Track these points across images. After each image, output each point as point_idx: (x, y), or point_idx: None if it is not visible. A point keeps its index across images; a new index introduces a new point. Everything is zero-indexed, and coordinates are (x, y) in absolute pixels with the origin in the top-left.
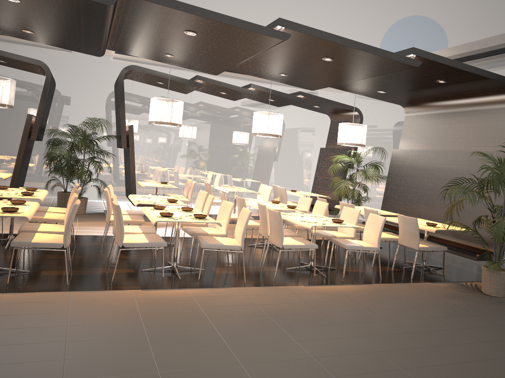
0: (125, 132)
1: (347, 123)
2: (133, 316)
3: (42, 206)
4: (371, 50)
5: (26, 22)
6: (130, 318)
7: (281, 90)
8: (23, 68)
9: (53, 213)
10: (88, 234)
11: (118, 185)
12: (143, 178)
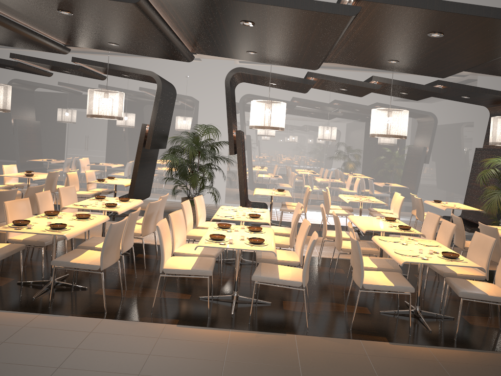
0: (232, 137)
1: None
2: (137, 364)
3: None
4: (492, 13)
5: (102, 35)
6: (130, 367)
7: (427, 80)
8: (146, 80)
9: (137, 225)
10: None
11: None
12: (269, 184)
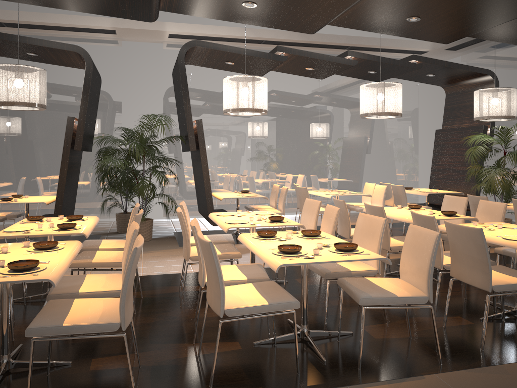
0: (192, 129)
1: (489, 88)
2: None
3: (92, 240)
4: None
5: None
6: None
7: None
8: (60, 62)
9: (107, 251)
10: (158, 272)
11: (186, 199)
12: (216, 188)
